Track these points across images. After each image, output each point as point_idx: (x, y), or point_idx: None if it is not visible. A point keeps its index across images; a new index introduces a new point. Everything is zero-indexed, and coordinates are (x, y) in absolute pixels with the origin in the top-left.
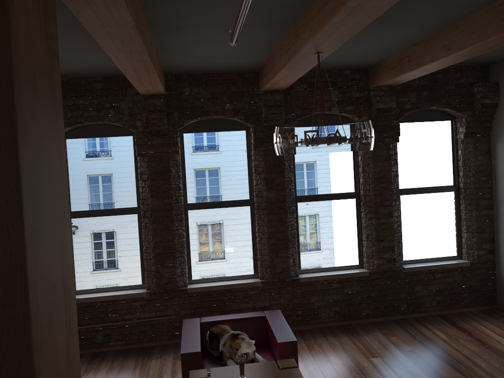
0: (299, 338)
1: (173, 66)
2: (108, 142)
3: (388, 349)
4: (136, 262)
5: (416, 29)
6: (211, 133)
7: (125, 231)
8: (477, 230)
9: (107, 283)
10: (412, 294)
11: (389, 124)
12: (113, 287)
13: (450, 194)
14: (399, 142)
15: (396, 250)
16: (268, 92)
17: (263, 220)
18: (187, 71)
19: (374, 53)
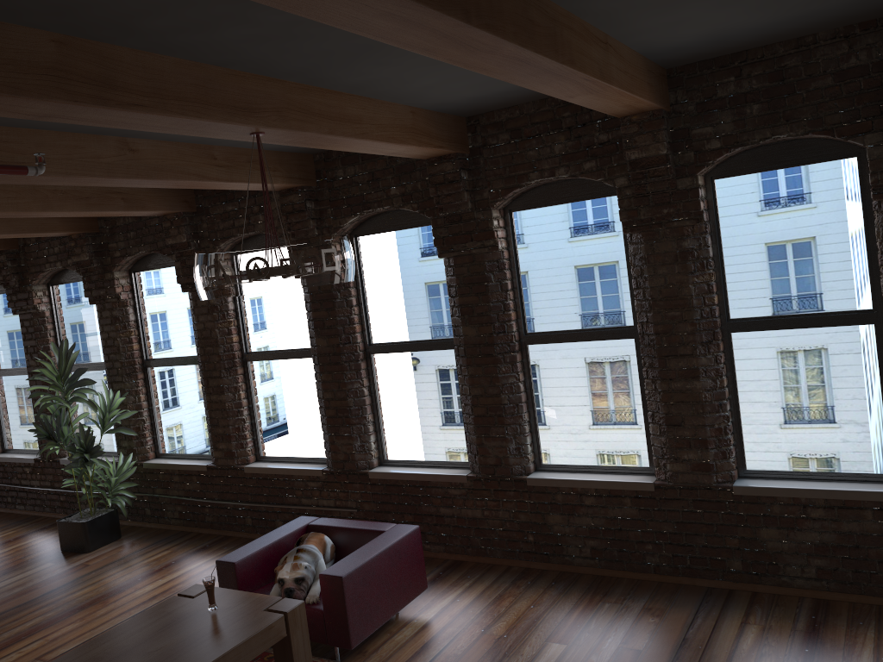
0: (508, 582)
1: (285, 147)
2: None
3: (606, 636)
4: (318, 426)
5: None
6: (393, 233)
7: (303, 381)
8: None
9: (290, 451)
10: (754, 543)
11: (669, 189)
12: (297, 458)
13: (862, 331)
14: (726, 219)
15: (713, 448)
16: (433, 161)
17: (463, 375)
18: None
19: None
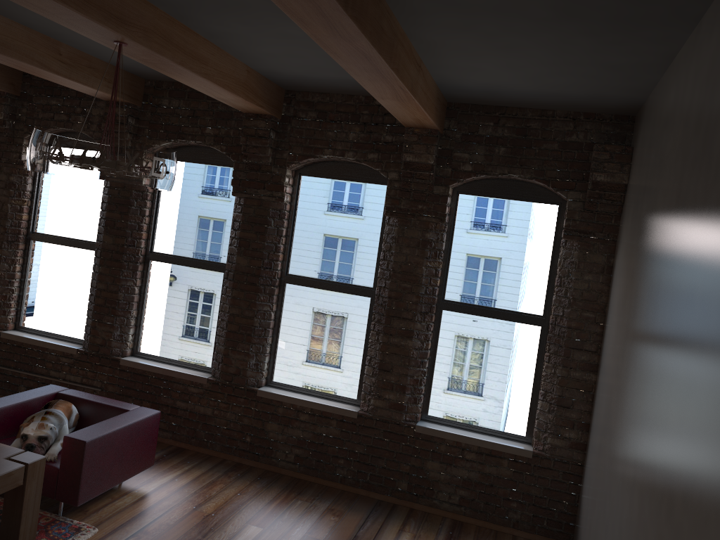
0: (221, 471)
1: (124, 66)
2: None
3: (295, 526)
4: (84, 311)
5: None
6: (197, 165)
7: (79, 269)
8: (558, 402)
9: (50, 327)
10: (421, 471)
11: (427, 191)
12: (55, 334)
13: (532, 330)
14: (460, 225)
15: (409, 393)
16: (250, 116)
17: (227, 295)
18: (159, 75)
19: None
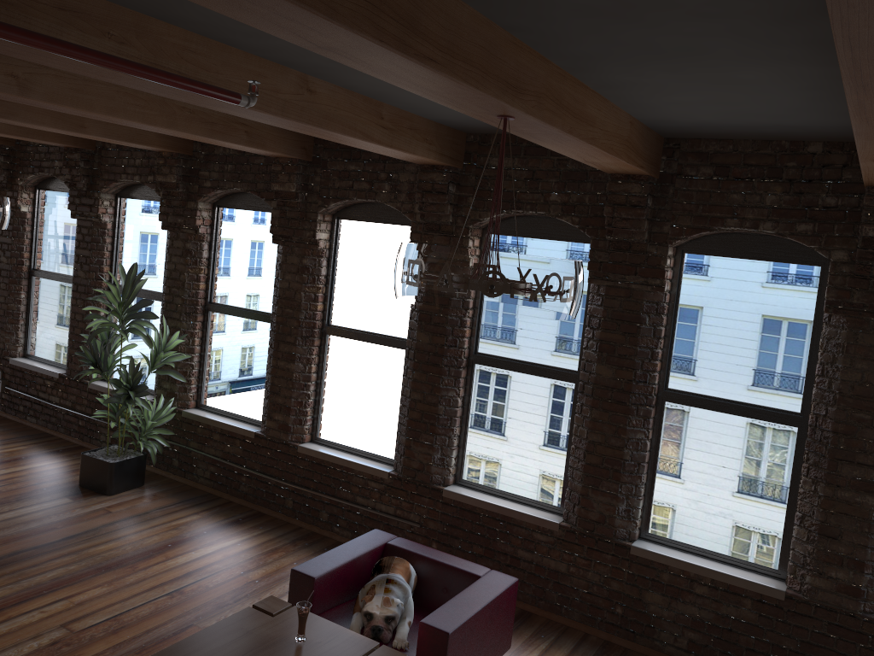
0: (589, 655)
1: (449, 121)
2: (387, 232)
3: None
4: (392, 423)
5: (787, 65)
6: (534, 240)
7: (386, 372)
8: None
9: (352, 440)
10: None
11: None
12: (359, 450)
13: None
14: None
15: (869, 573)
16: (618, 178)
17: (583, 416)
18: (488, 129)
19: (805, 112)
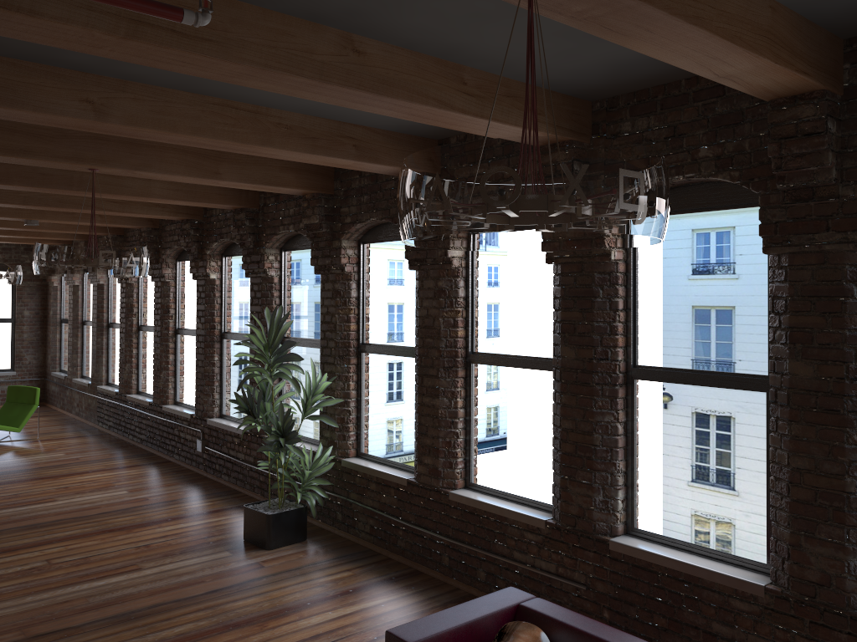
0: None
1: (557, 83)
2: None
3: None
4: (548, 461)
5: None
6: (691, 216)
7: (535, 400)
8: None
9: (507, 484)
10: None
11: None
12: (515, 496)
13: None
14: None
15: None
16: (781, 103)
17: (780, 434)
18: (610, 86)
19: None
